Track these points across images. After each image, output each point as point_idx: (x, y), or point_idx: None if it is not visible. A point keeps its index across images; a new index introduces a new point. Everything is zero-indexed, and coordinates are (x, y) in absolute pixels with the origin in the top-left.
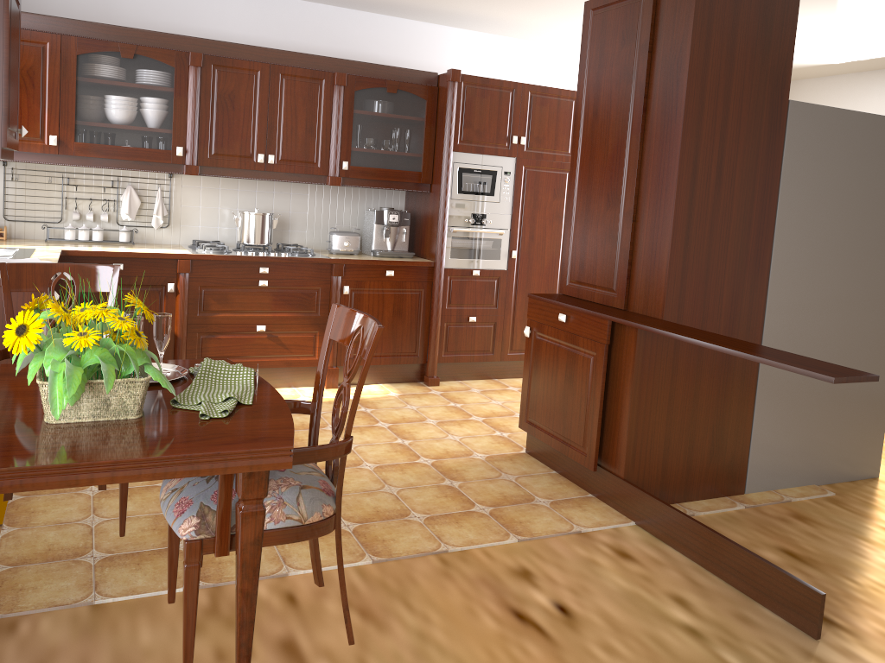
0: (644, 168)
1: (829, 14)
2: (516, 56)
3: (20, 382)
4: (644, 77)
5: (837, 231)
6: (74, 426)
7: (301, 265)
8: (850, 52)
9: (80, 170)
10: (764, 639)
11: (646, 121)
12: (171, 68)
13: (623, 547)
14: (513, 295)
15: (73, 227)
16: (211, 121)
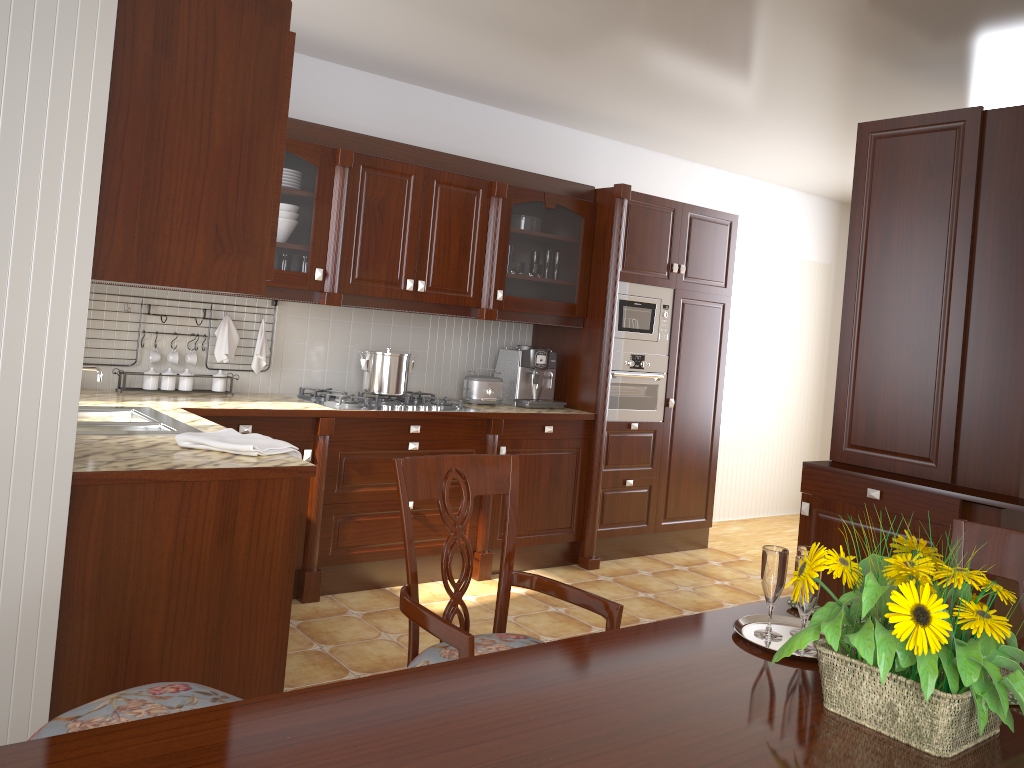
0: (972, 318)
1: None
2: (646, 169)
3: (699, 670)
4: (970, 215)
5: None
6: (979, 758)
7: (455, 421)
8: None
9: (163, 294)
10: None
11: (971, 264)
12: (314, 167)
13: None
14: (668, 452)
15: (155, 372)
16: (355, 236)
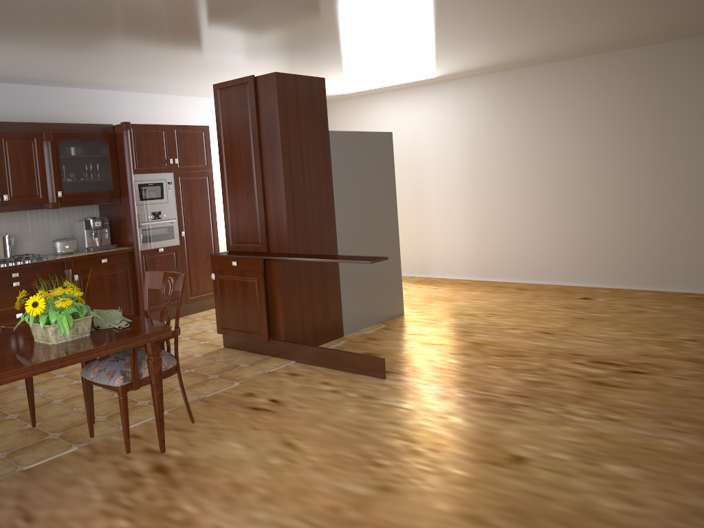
0: (265, 175)
1: (339, 74)
2: (158, 105)
3: (3, 339)
4: (256, 127)
5: (362, 193)
6: (67, 342)
7: (41, 266)
8: (353, 88)
9: None
10: (364, 385)
11: (261, 150)
12: None
13: (293, 372)
14: (187, 260)
15: None
16: None
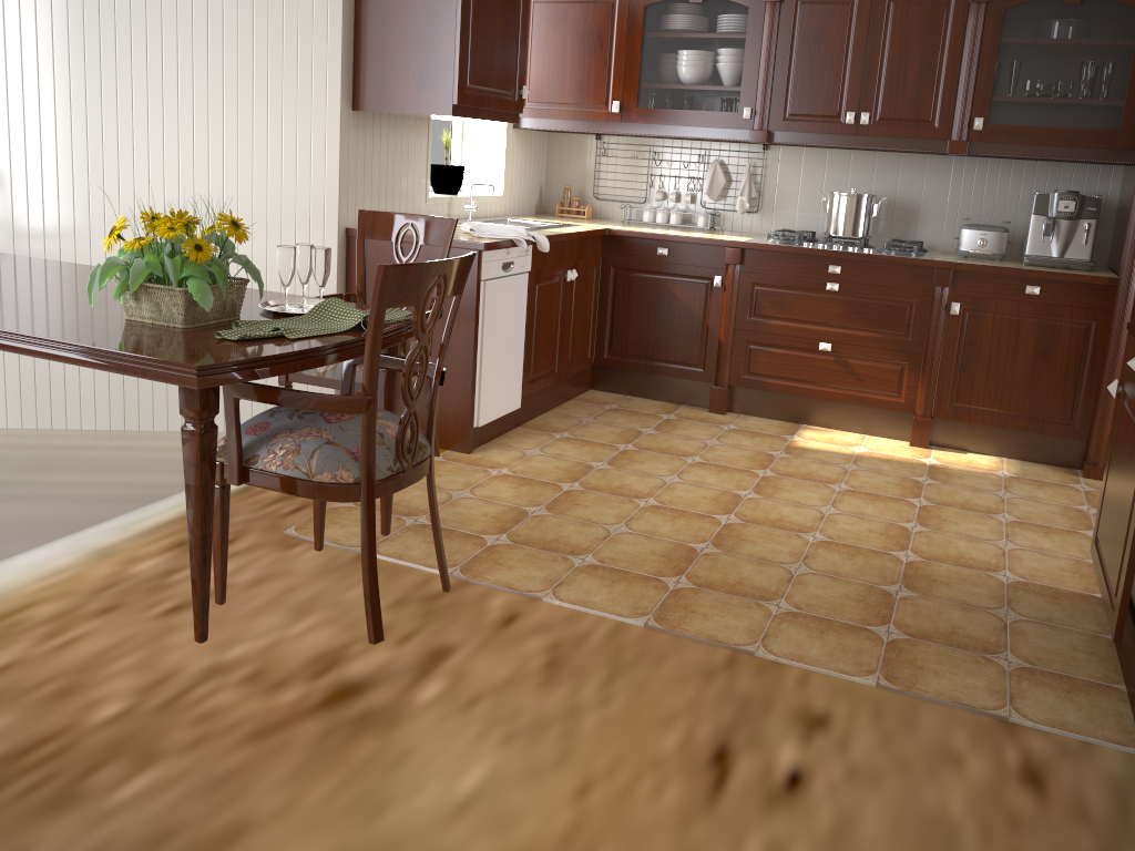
0: None
1: None
2: None
3: None
4: None
5: None
6: (132, 323)
7: (888, 267)
8: None
9: (668, 143)
10: None
11: None
12: (744, 8)
13: (1051, 770)
14: None
15: (650, 208)
16: (789, 72)
